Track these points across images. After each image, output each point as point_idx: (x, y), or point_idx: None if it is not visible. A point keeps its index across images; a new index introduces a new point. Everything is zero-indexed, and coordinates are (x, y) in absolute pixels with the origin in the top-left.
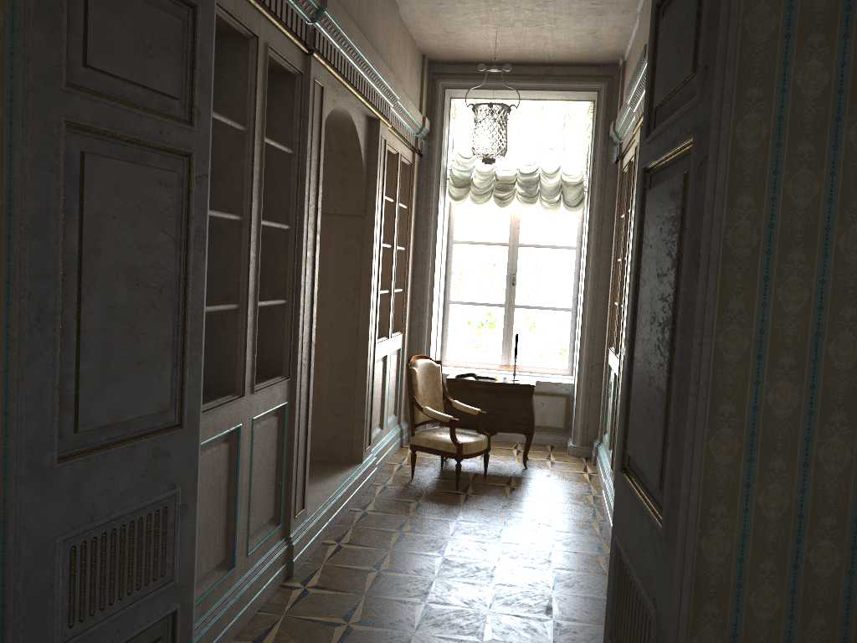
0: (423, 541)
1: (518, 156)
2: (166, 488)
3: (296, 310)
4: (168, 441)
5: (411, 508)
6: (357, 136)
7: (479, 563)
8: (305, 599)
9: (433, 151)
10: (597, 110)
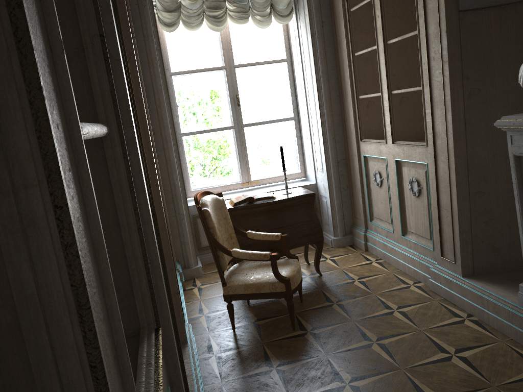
0: None
1: None
2: None
3: (128, 151)
4: None
5: (278, 384)
6: None
7: None
8: None
9: None
10: None
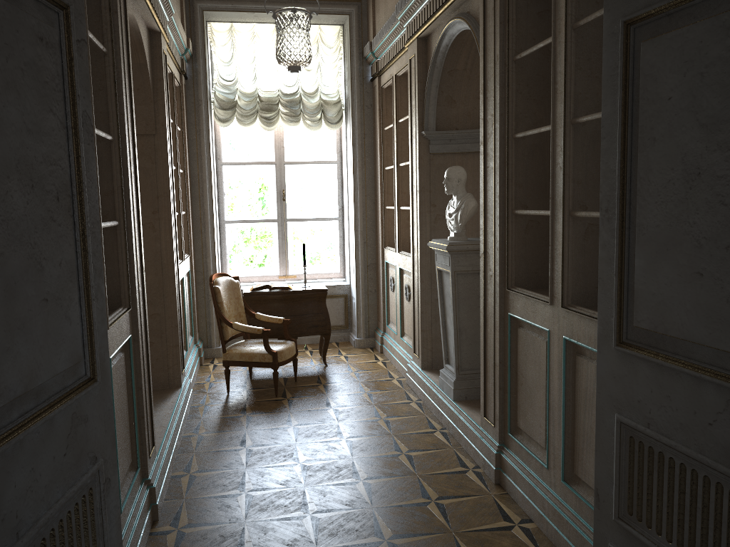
0: (272, 452)
1: (278, 78)
2: (89, 464)
3: (128, 232)
4: (84, 402)
5: (243, 422)
6: (143, 47)
7: (336, 462)
8: (184, 542)
9: (199, 73)
10: (351, 32)
